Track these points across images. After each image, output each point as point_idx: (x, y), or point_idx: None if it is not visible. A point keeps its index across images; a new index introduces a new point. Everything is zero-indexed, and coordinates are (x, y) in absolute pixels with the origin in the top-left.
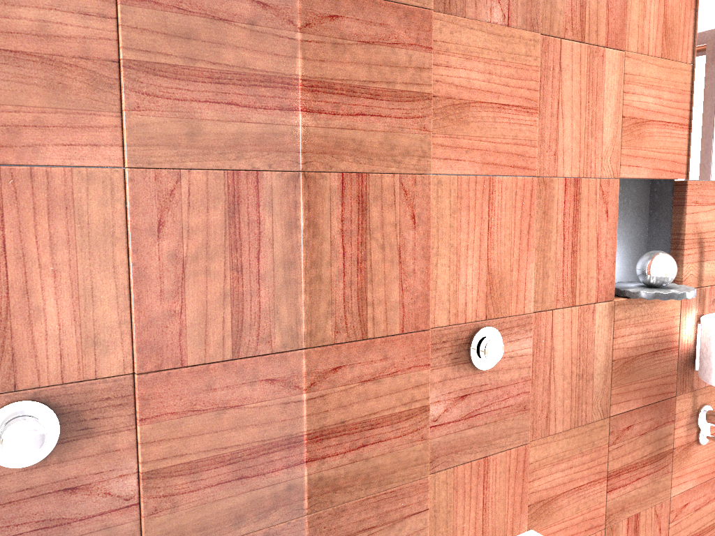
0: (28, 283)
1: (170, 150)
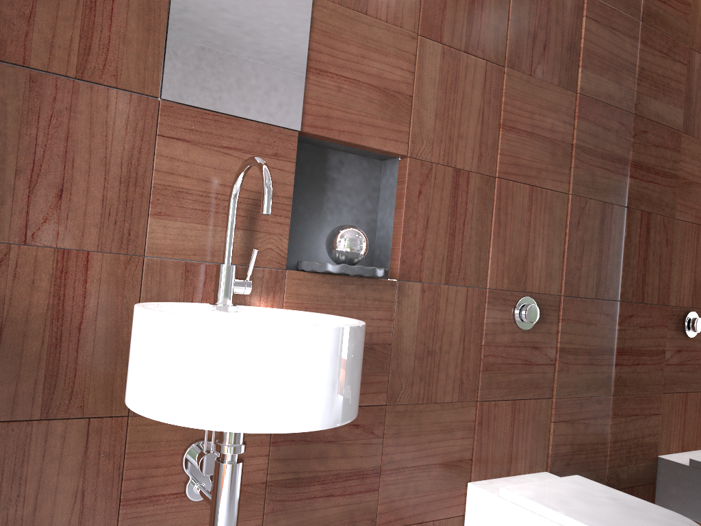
0: (534, 241)
1: (585, 188)
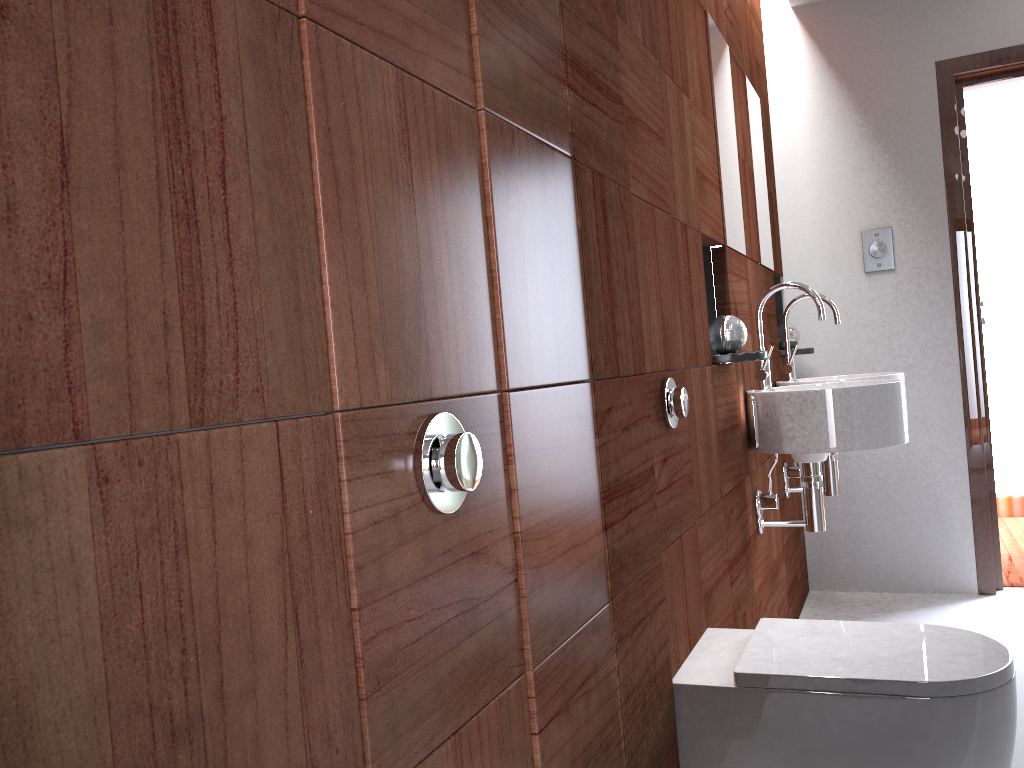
0: (431, 243)
1: (506, 98)
